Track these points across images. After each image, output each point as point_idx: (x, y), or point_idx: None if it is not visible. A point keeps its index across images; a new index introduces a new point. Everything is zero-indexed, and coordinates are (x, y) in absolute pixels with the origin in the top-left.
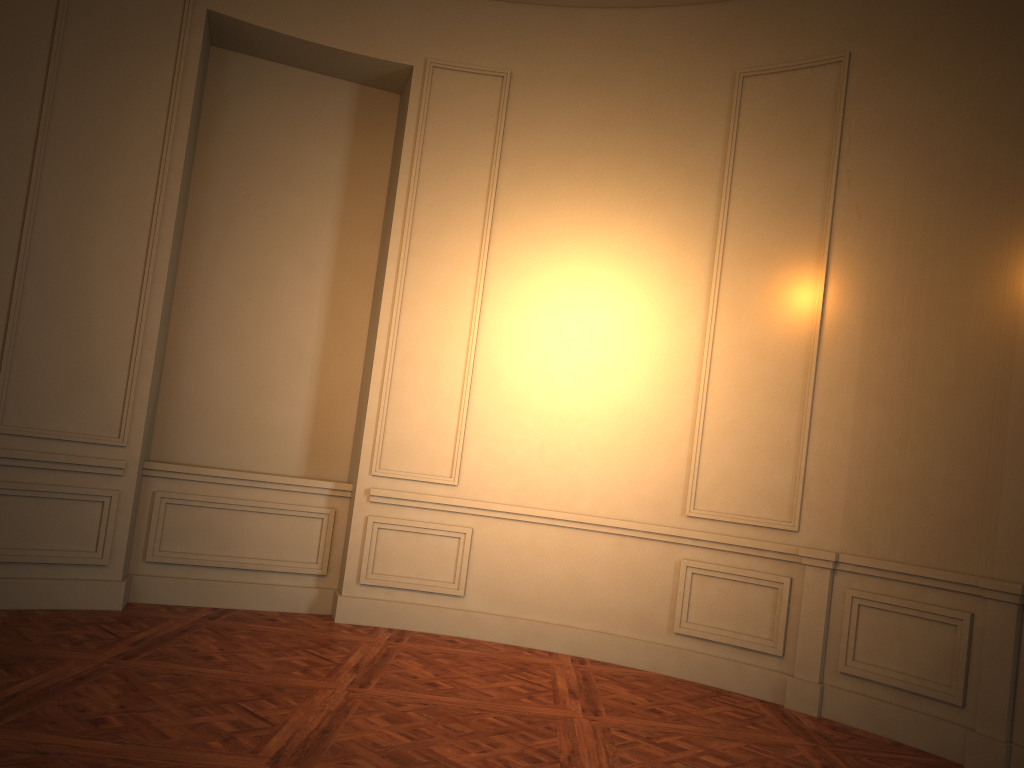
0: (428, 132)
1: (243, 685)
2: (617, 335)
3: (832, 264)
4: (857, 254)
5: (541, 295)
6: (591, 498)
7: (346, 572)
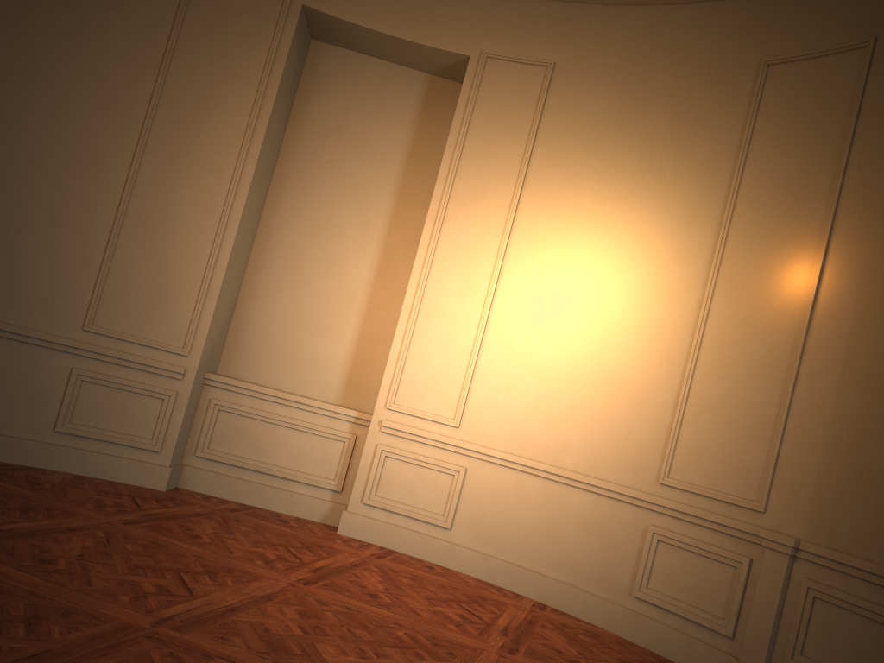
0: (475, 113)
1: (201, 561)
2: (619, 304)
3: (832, 246)
4: (858, 237)
5: (555, 263)
6: (575, 455)
7: (353, 491)
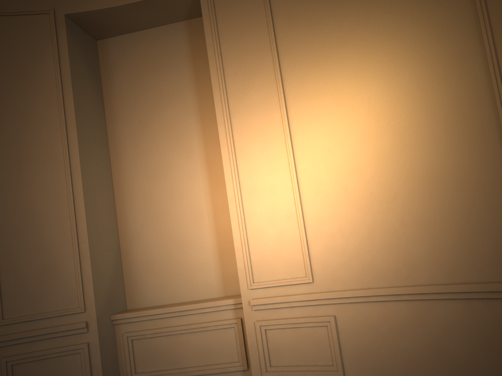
0: (219, 23)
1: None
2: (404, 109)
3: None
4: None
5: (332, 103)
6: (427, 268)
7: (252, 369)
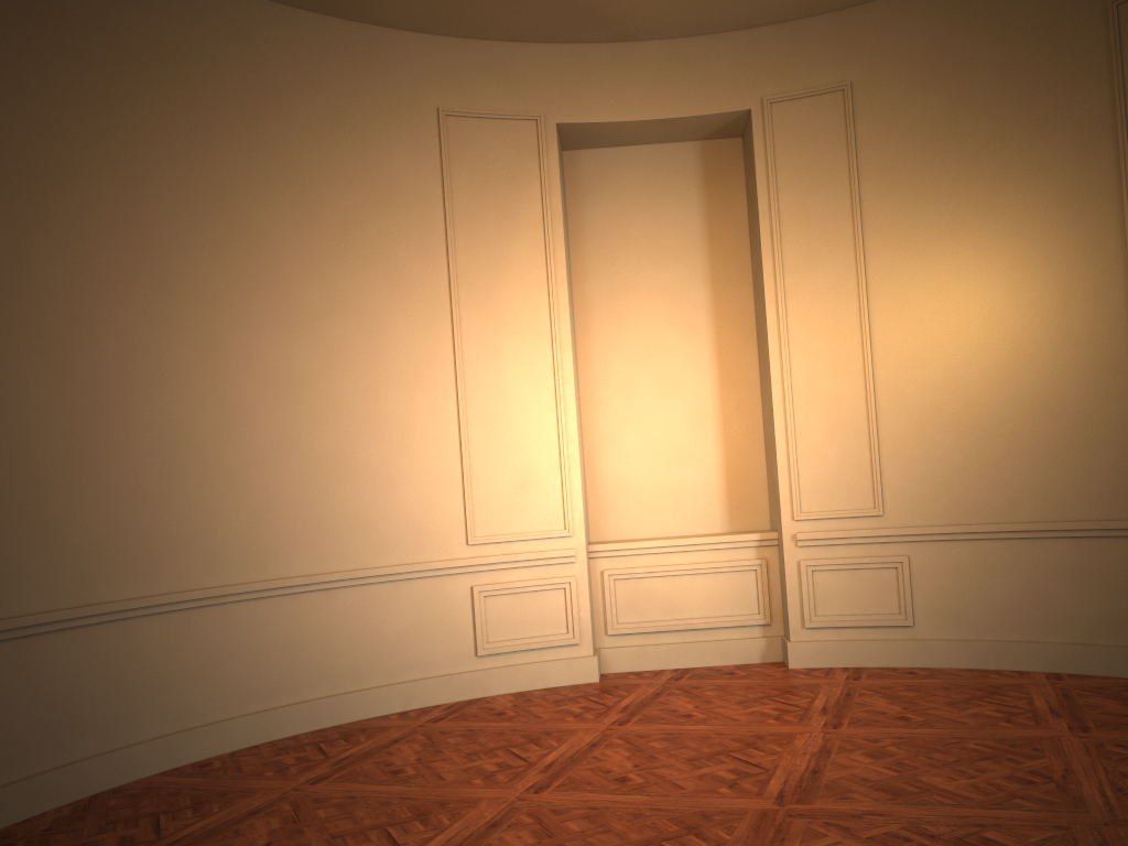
0: (779, 169)
1: (727, 737)
2: (1025, 325)
3: None
4: None
5: (931, 302)
6: (1032, 503)
7: (789, 618)
